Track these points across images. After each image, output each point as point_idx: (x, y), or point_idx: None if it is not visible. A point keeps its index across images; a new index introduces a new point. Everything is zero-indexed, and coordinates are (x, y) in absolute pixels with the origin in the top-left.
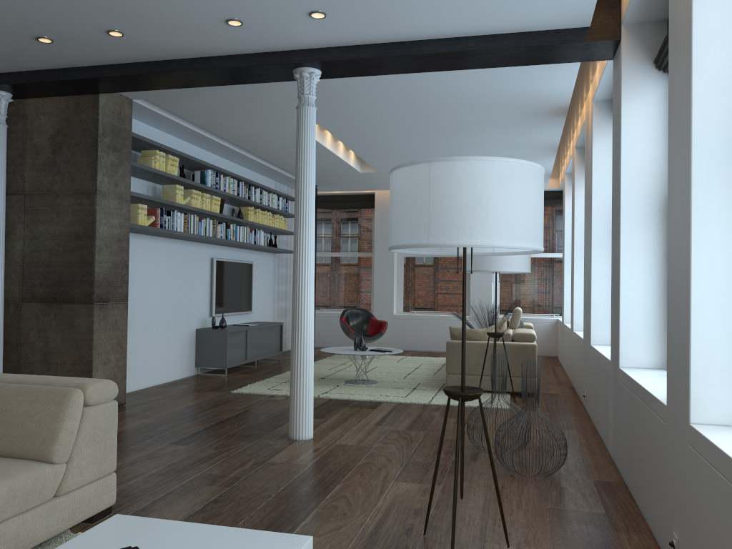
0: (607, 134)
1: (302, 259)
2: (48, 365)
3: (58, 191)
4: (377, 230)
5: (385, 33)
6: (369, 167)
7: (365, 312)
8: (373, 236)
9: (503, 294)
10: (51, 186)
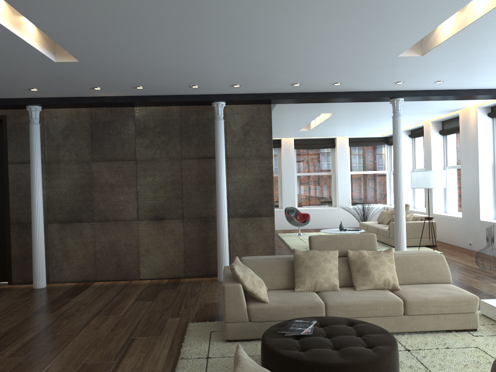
0: (484, 123)
1: (401, 189)
2: (248, 251)
3: (248, 156)
4: (284, 161)
5: (449, 87)
6: (303, 128)
7: (294, 209)
8: (278, 164)
9: (353, 194)
10: (244, 153)
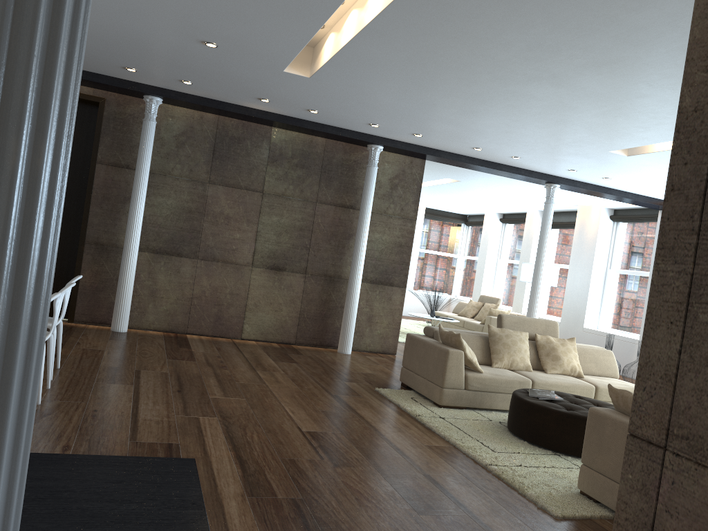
0: (605, 225)
1: (541, 281)
2: (371, 323)
3: (391, 214)
4: None
5: (607, 185)
6: None
7: None
8: None
9: (416, 276)
10: (387, 210)
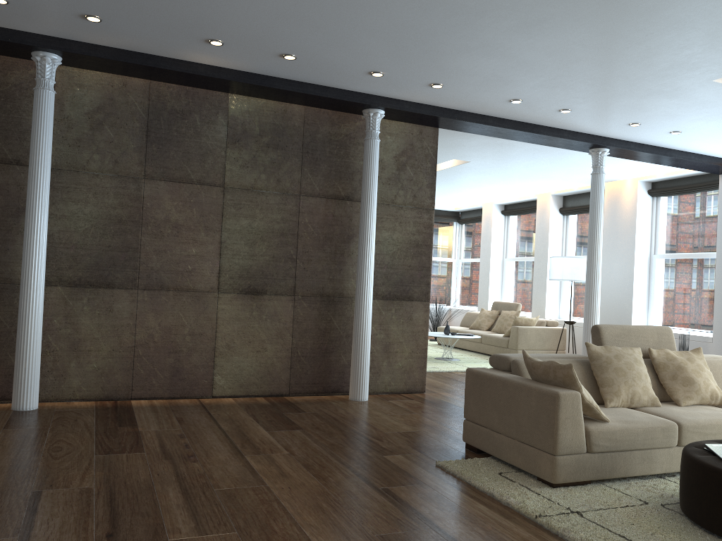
0: (643, 202)
1: (599, 275)
2: (389, 354)
3: (401, 204)
4: None
5: (668, 143)
6: None
7: None
8: None
9: None
10: (395, 198)
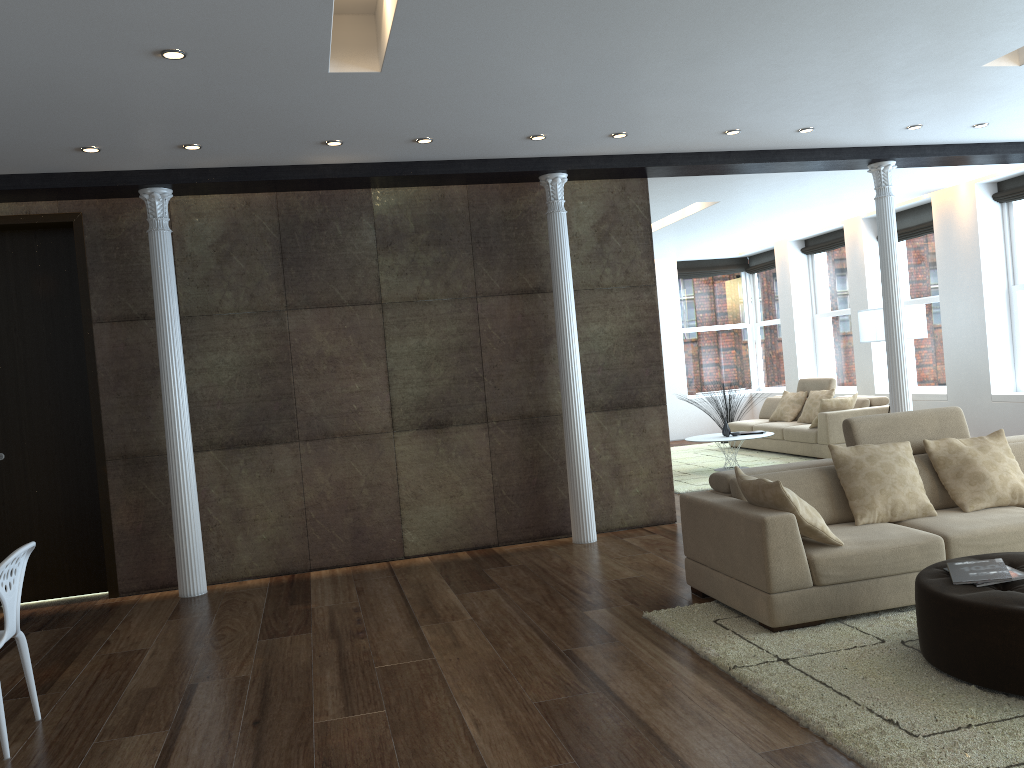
0: (987, 213)
1: (902, 336)
2: (620, 479)
3: (610, 286)
4: None
5: (982, 138)
6: None
7: None
8: None
9: (688, 373)
10: (601, 280)
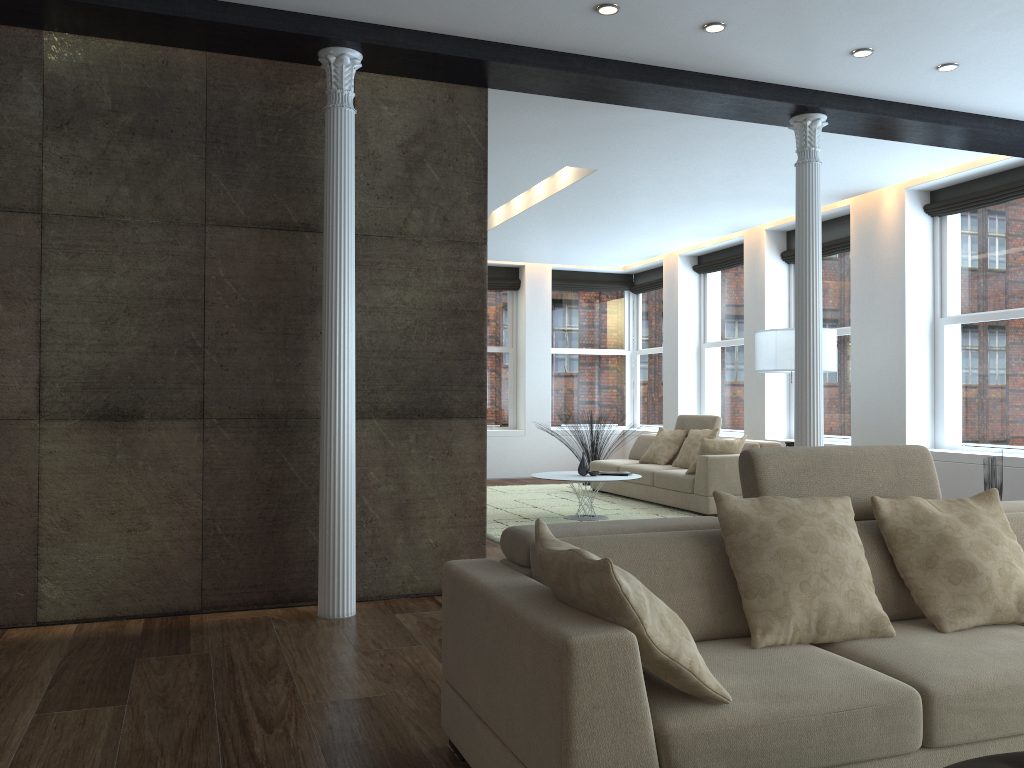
0: (917, 227)
1: (818, 353)
2: (407, 522)
3: (418, 236)
4: None
5: (940, 97)
6: None
7: None
8: None
9: (554, 400)
10: (406, 225)
